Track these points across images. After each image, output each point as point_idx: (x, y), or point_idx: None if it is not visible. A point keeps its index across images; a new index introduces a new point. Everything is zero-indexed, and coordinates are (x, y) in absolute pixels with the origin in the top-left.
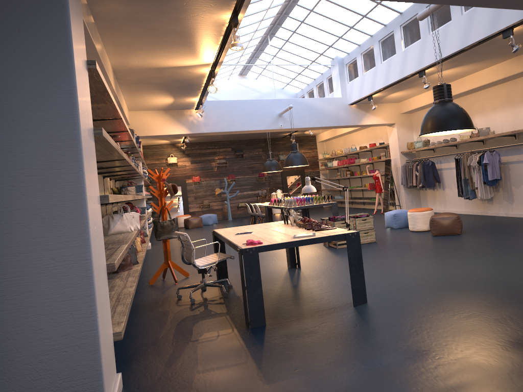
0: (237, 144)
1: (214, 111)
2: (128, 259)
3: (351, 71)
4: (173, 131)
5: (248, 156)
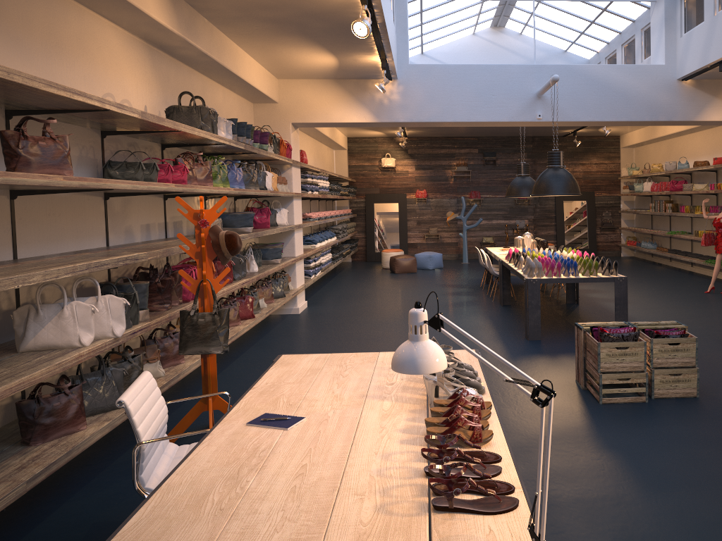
0: (488, 143)
1: (419, 83)
2: (72, 408)
3: (690, 11)
4: (347, 118)
5: (505, 164)
